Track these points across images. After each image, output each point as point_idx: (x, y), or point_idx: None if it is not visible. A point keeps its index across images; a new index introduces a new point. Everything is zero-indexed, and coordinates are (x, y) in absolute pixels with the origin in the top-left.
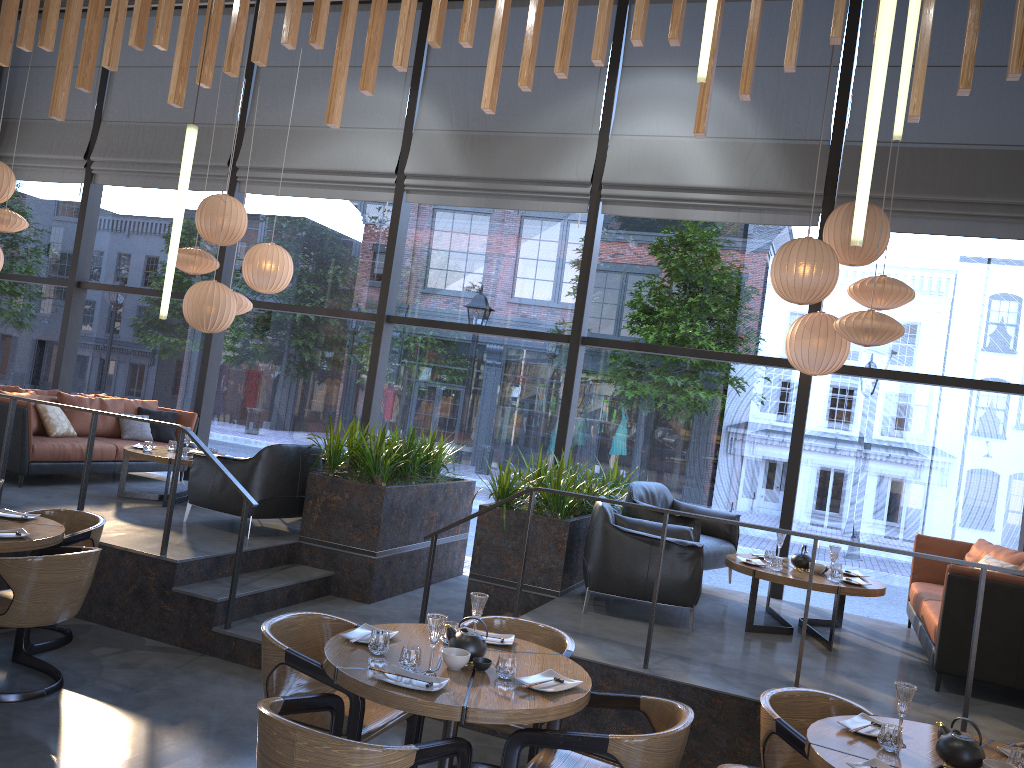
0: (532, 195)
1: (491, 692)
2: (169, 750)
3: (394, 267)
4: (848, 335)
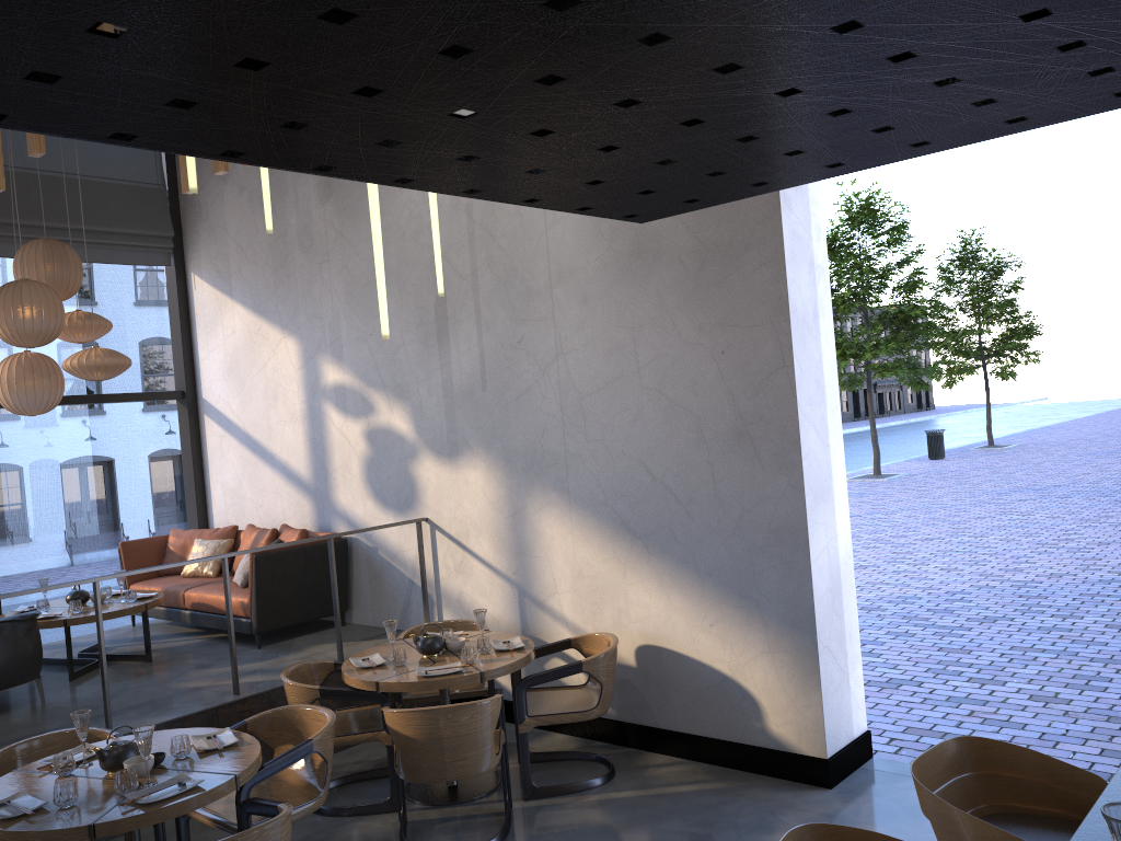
0: None
1: (213, 763)
2: None
3: None
4: (87, 373)
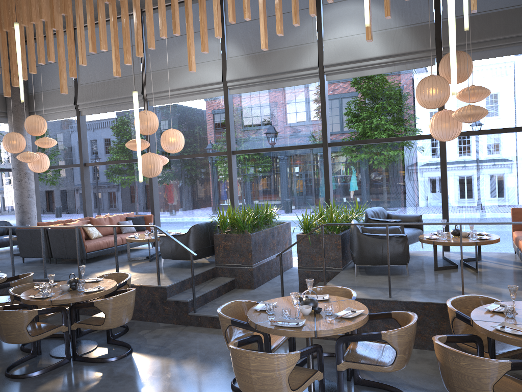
0: (290, 78)
1: (325, 322)
2: (186, 370)
3: (230, 127)
4: (460, 119)
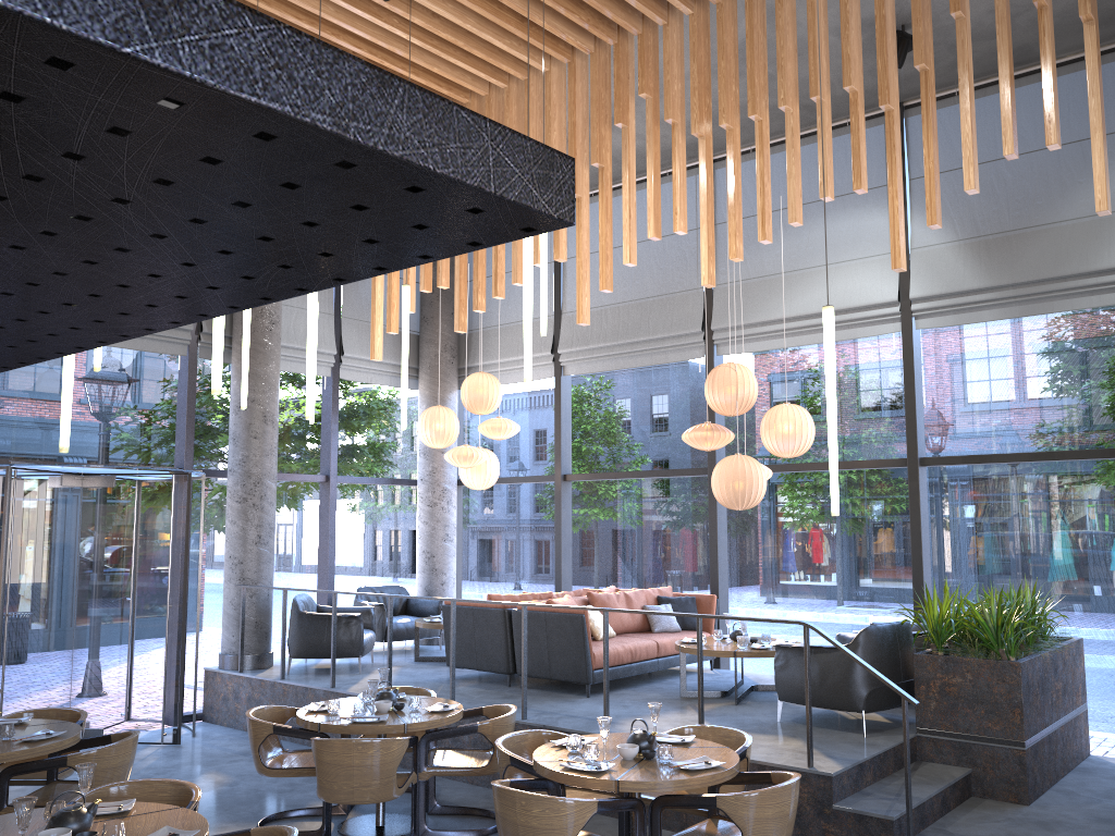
0: (1081, 291)
1: None
2: None
3: (917, 403)
4: None
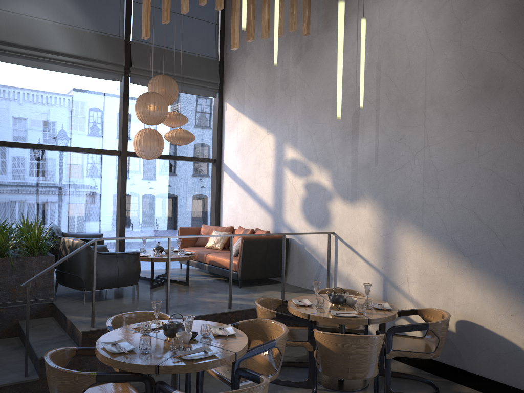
0: None
1: (222, 343)
2: None
3: None
4: (174, 140)
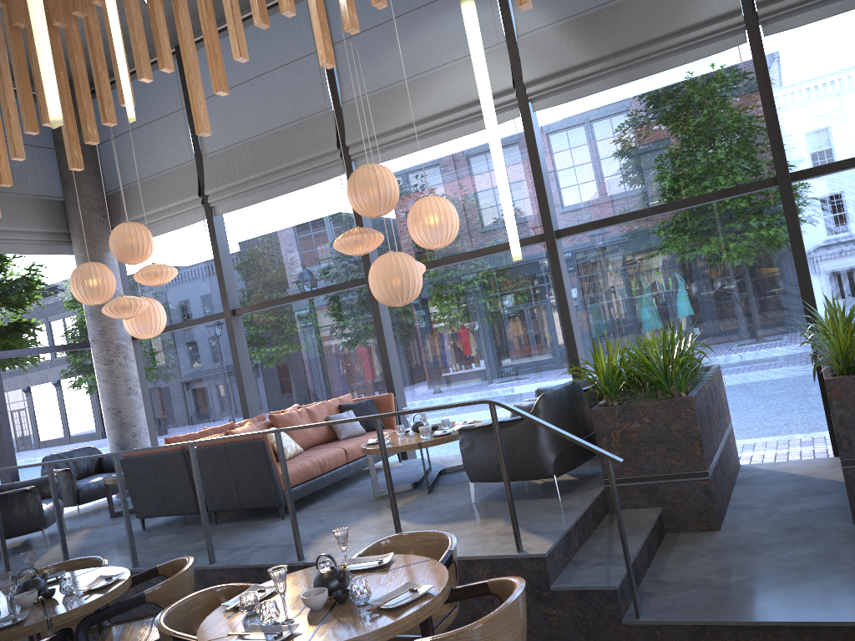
0: (675, 49)
1: None
2: None
3: (545, 181)
4: None
